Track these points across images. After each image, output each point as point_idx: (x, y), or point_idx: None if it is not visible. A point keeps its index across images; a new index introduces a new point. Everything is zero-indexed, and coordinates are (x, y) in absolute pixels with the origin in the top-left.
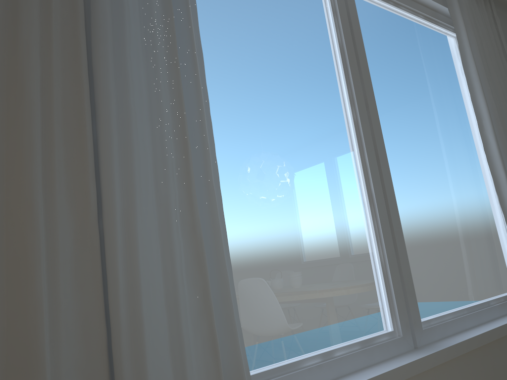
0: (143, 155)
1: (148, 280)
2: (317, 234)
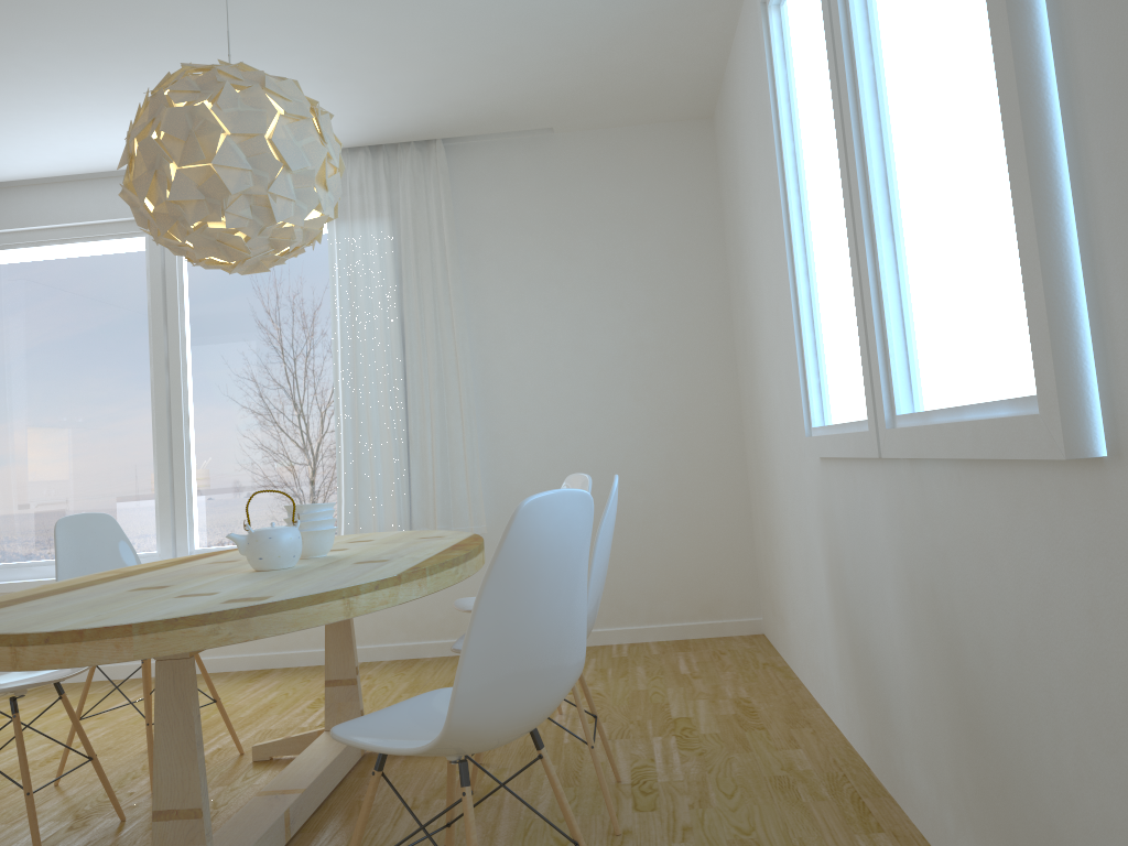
0: None
1: None
2: (94, 477)
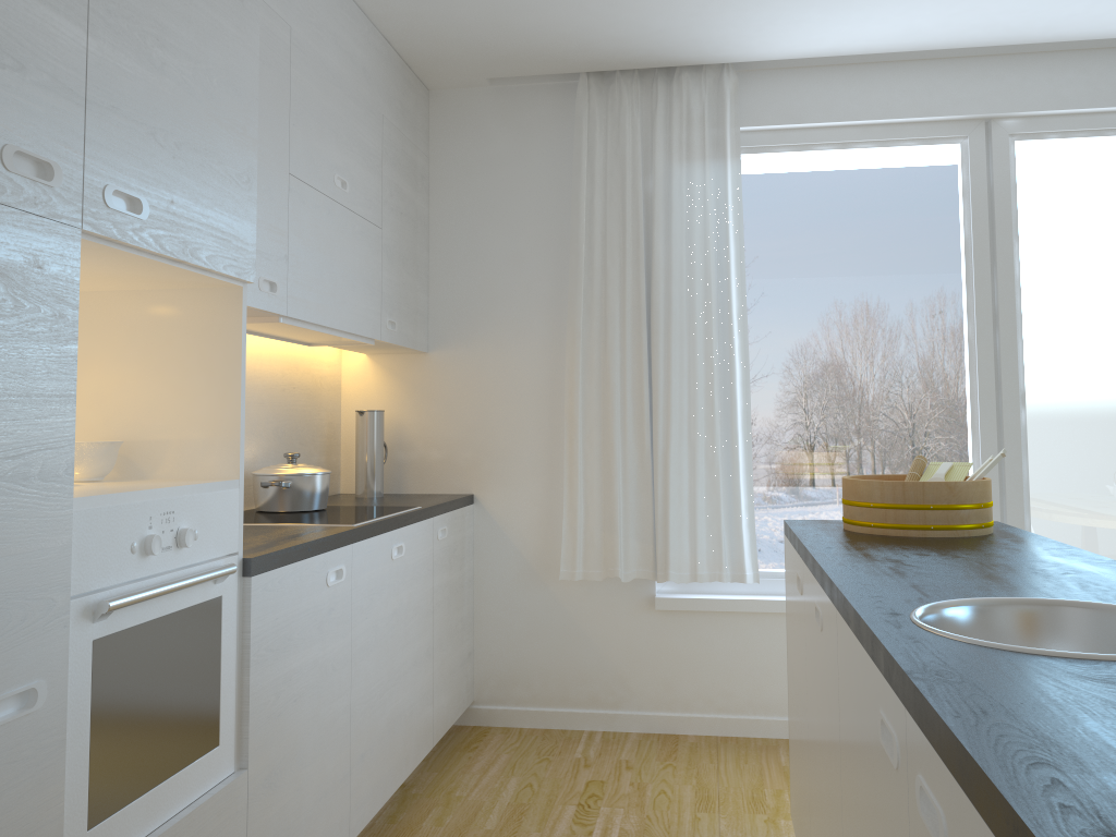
0: (680, 412)
1: (676, 493)
2: (882, 466)
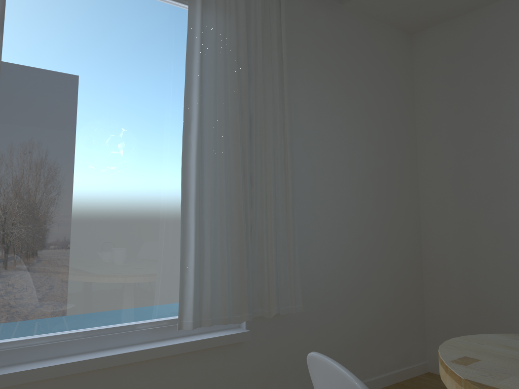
0: None
1: None
2: None
